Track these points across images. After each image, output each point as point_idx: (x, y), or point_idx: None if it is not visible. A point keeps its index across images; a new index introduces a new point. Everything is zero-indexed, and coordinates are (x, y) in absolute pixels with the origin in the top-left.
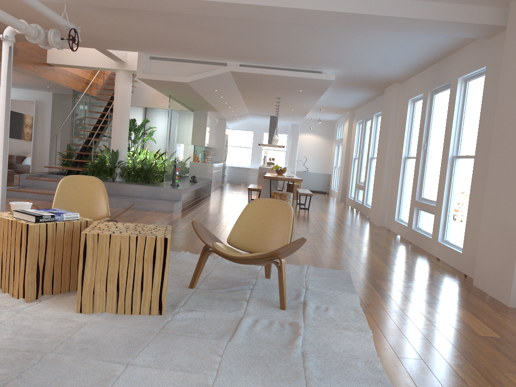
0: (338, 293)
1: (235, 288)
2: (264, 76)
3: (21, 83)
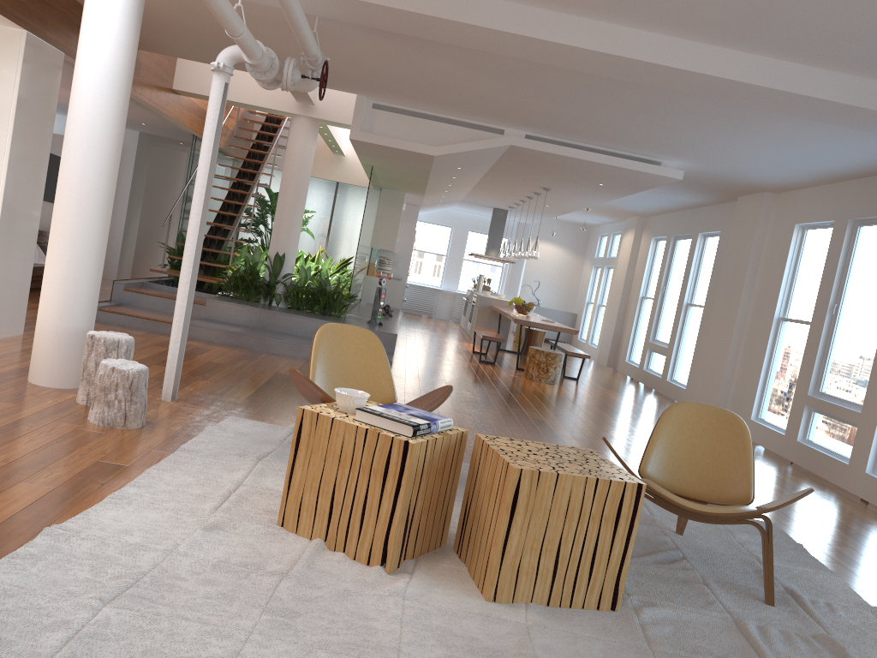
0: (809, 571)
1: (660, 555)
2: (564, 159)
3: None
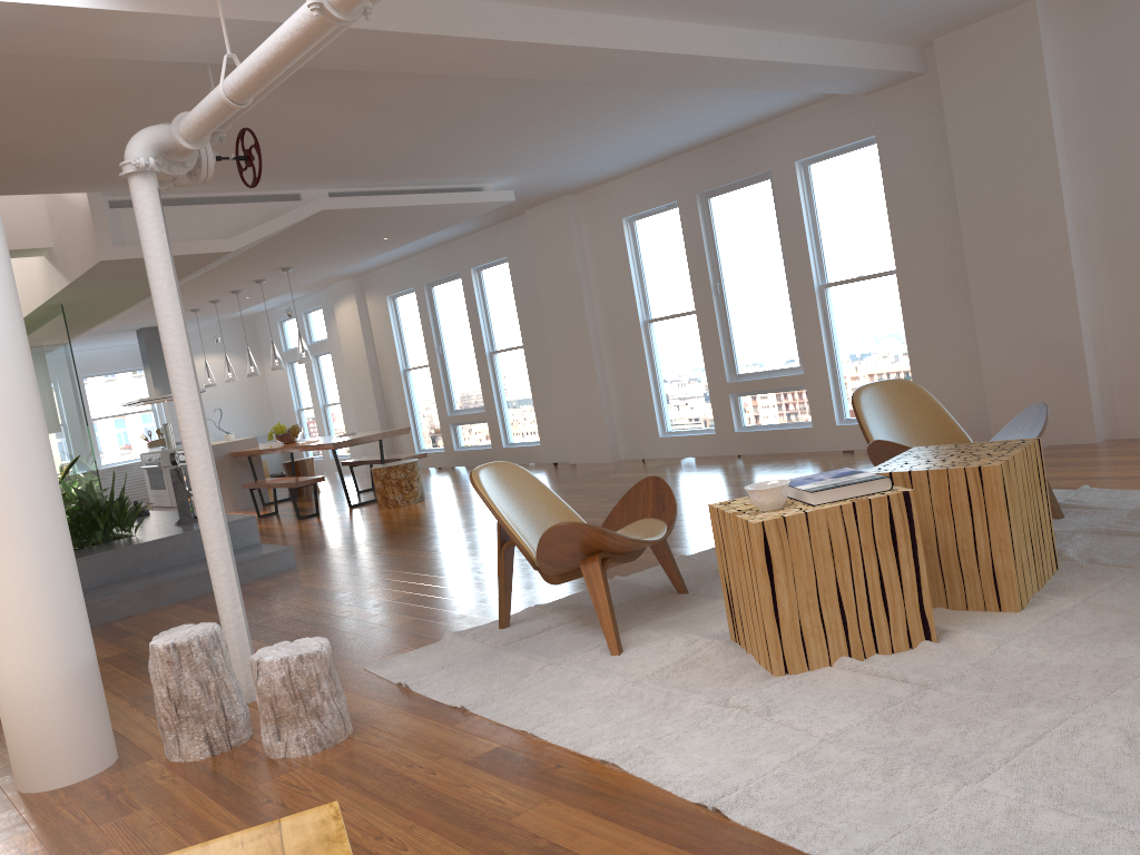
0: None
1: None
2: (380, 212)
3: None
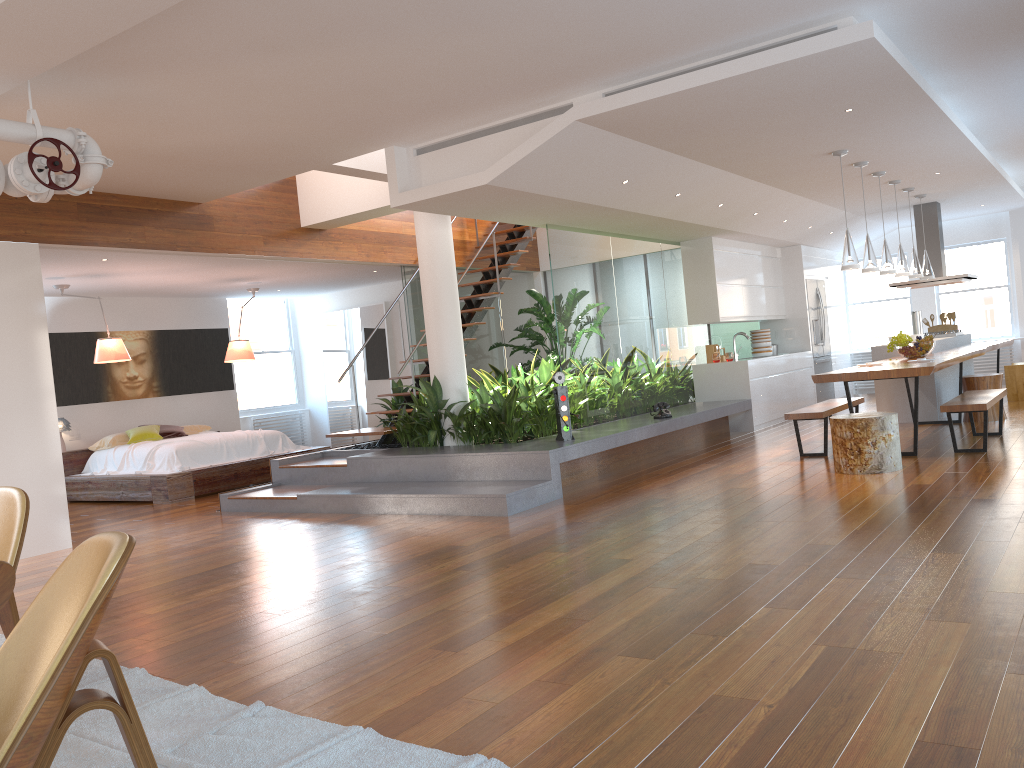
0: None
1: None
2: (675, 102)
3: (332, 277)
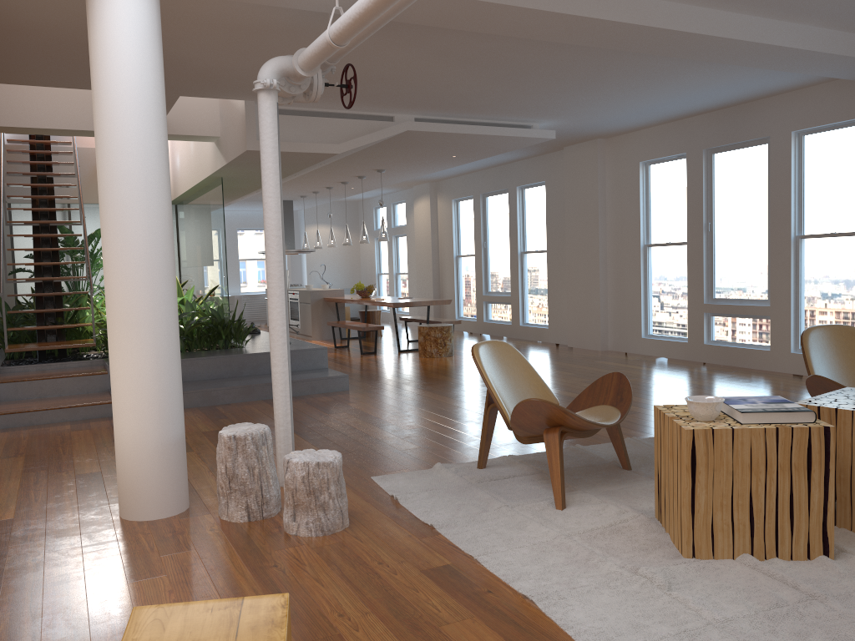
0: None
1: None
2: (450, 136)
3: None
